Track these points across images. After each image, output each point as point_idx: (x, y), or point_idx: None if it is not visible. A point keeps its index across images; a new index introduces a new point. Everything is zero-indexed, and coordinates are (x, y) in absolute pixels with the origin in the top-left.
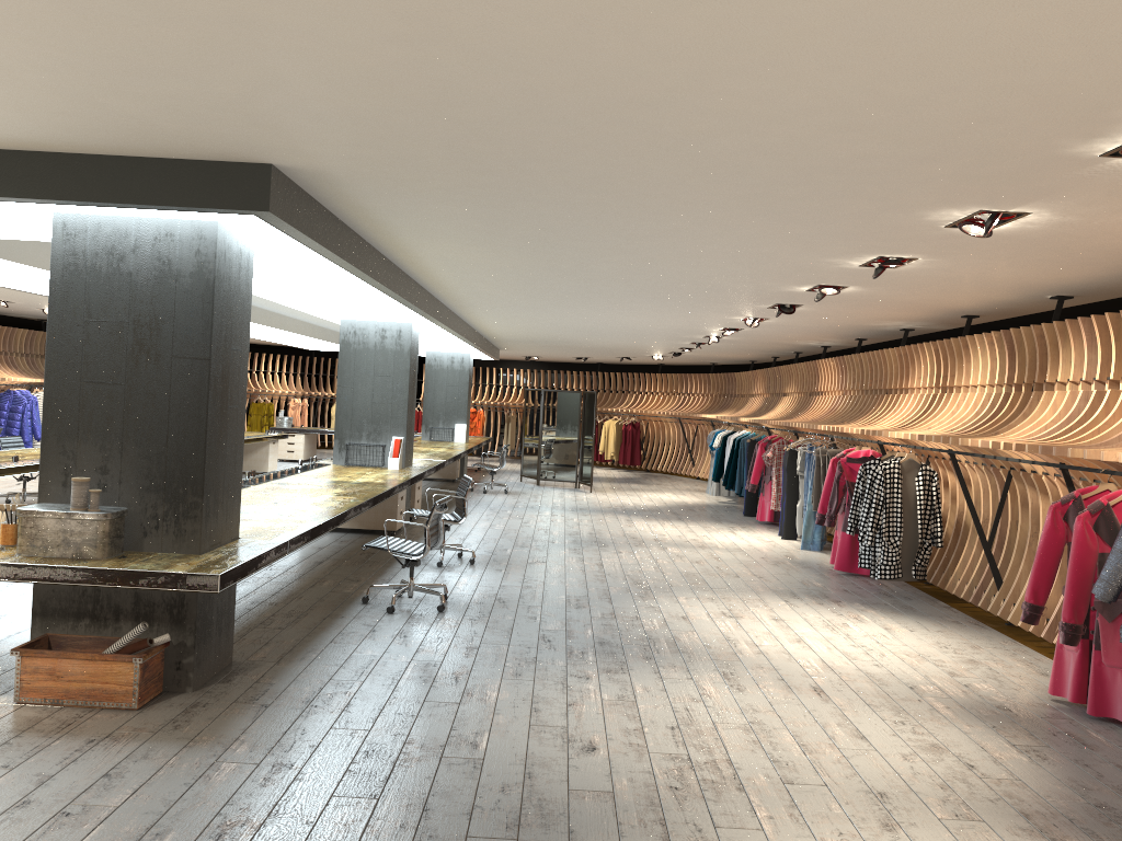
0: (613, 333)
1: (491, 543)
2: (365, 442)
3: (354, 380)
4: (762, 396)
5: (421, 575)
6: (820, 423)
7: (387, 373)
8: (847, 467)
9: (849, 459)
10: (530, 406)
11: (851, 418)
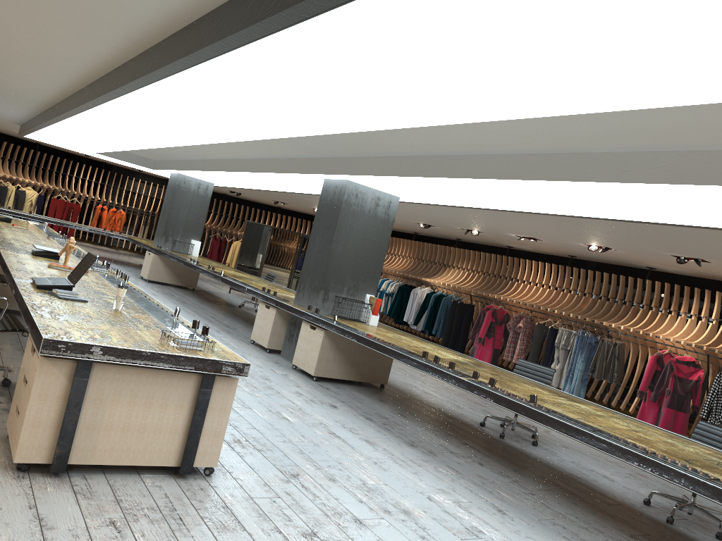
0: (407, 212)
1: (457, 400)
2: (344, 296)
3: (347, 238)
4: (401, 257)
5: (562, 462)
6: (566, 312)
7: (373, 237)
8: (674, 365)
9: (677, 360)
10: (252, 236)
11: (605, 317)
